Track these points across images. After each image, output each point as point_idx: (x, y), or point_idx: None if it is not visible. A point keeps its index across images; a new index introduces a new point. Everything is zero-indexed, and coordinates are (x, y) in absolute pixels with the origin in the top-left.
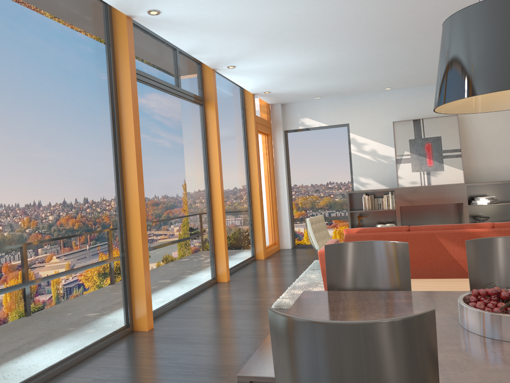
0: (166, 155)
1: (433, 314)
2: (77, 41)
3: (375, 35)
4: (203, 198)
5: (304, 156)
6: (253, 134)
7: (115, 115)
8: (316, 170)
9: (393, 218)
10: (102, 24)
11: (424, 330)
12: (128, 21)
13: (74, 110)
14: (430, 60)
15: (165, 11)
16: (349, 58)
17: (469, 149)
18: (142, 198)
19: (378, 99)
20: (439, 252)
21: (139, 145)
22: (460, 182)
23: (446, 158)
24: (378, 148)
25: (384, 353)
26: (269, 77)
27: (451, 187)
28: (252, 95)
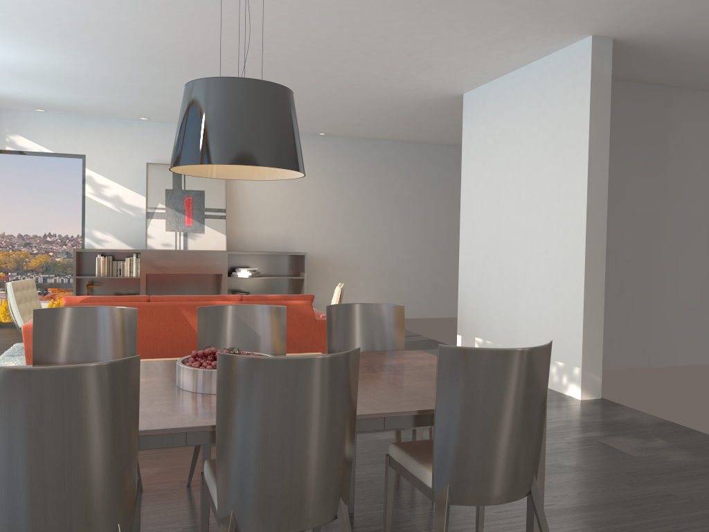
0: None
1: (138, 359)
2: None
3: (129, 51)
4: None
5: (10, 192)
6: None
7: None
8: (29, 214)
9: (136, 289)
10: None
11: (128, 374)
12: None
13: None
14: None
15: None
16: (92, 69)
17: (236, 211)
18: None
19: (130, 130)
20: (181, 327)
21: None
22: (222, 249)
23: (209, 218)
24: (124, 194)
25: (87, 395)
26: None
27: (211, 254)
28: None
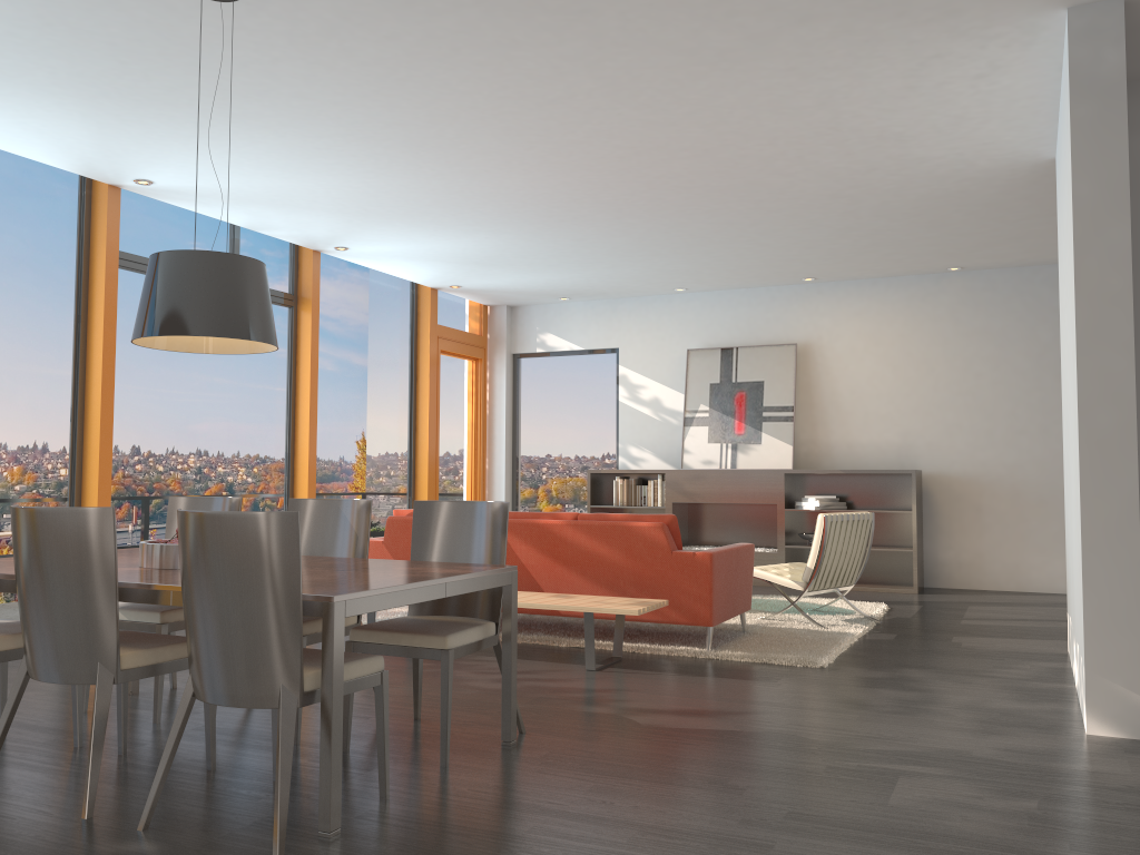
0: (190, 383)
1: None
2: (21, 223)
3: (524, 214)
4: (275, 456)
5: (542, 403)
6: (427, 358)
7: (81, 322)
8: (561, 428)
9: None
10: (73, 196)
11: None
12: (112, 192)
13: (4, 314)
14: (683, 249)
15: (158, 180)
16: (529, 242)
17: (818, 408)
18: (107, 440)
19: (669, 308)
20: None
21: (111, 366)
22: (785, 467)
23: (768, 421)
24: (664, 396)
25: None
26: (427, 264)
27: (759, 475)
28: (430, 290)
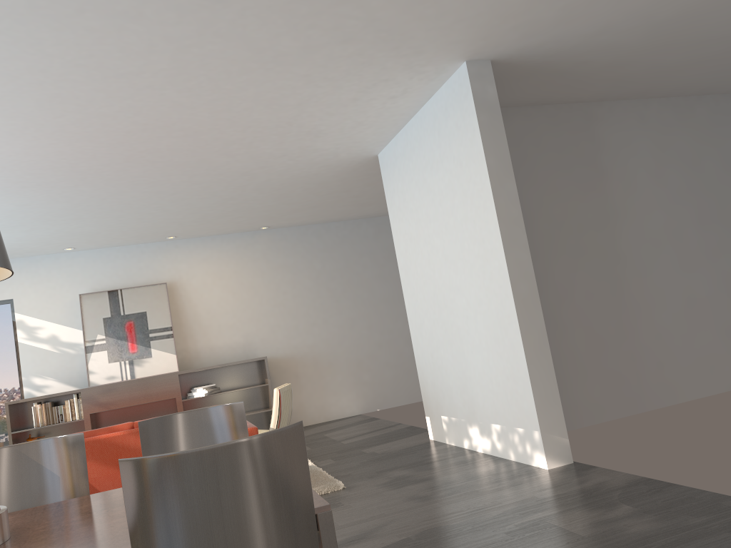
0: None
1: None
2: None
3: None
4: None
5: None
6: None
7: None
8: None
9: None
10: None
11: None
12: None
13: None
14: (104, 213)
15: None
16: None
17: (186, 326)
18: None
19: (57, 264)
20: None
21: None
22: (173, 371)
23: (155, 340)
24: (60, 332)
25: None
26: None
27: (159, 379)
28: None
